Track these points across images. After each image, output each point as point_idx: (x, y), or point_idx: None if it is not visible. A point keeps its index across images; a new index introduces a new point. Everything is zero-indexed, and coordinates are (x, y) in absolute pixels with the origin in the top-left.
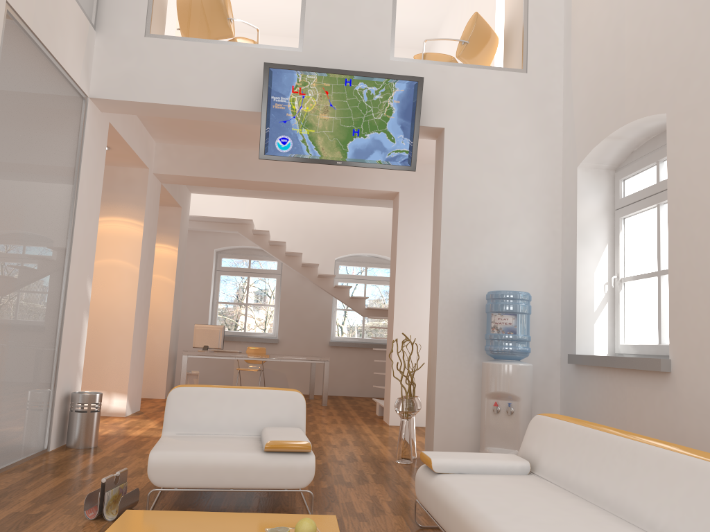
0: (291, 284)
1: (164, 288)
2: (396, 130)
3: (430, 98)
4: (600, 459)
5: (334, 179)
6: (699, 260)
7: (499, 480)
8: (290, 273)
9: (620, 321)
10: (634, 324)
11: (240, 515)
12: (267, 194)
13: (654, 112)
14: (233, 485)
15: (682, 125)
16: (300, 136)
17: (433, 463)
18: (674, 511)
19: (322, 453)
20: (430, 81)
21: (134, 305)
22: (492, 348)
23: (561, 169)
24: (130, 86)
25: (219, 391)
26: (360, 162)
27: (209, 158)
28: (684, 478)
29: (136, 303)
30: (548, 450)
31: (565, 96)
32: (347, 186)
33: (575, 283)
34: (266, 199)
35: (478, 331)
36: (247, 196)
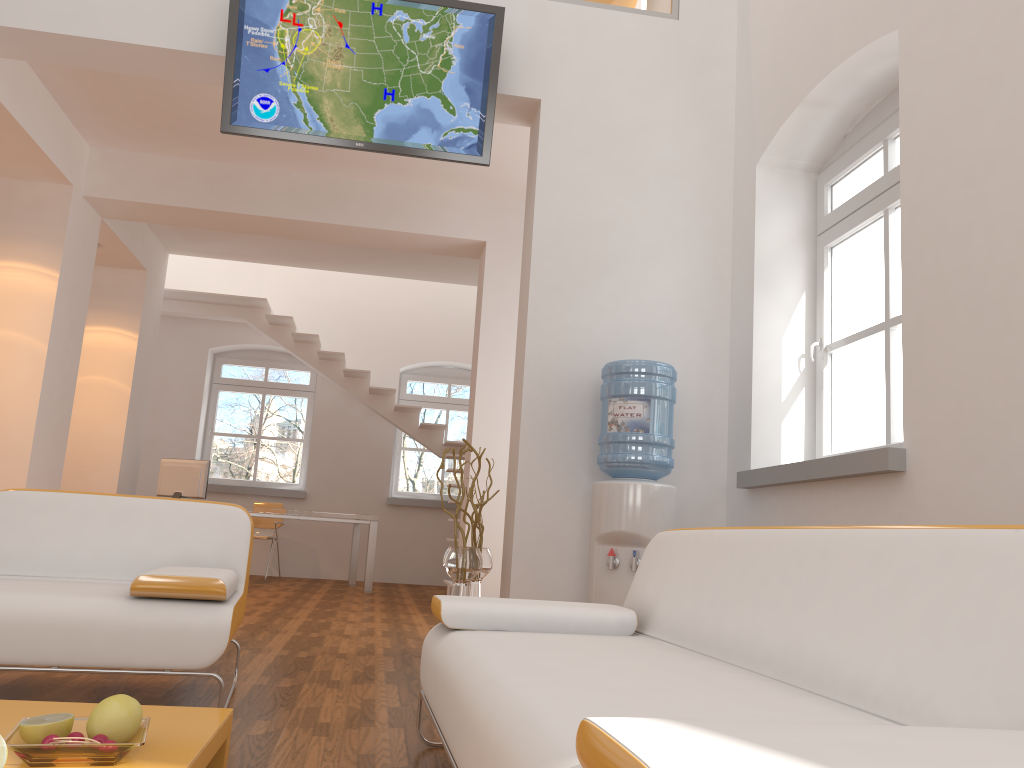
0: (330, 406)
1: (113, 398)
2: (458, 94)
3: (518, 50)
4: (761, 580)
5: (382, 218)
6: (956, 261)
7: (568, 639)
8: (328, 390)
9: (824, 416)
10: (848, 425)
11: (22, 704)
12: (289, 258)
13: (878, 35)
14: (57, 660)
15: (925, 39)
16: (293, 96)
17: (443, 610)
18: (907, 650)
19: (318, 644)
20: (519, 23)
21: (36, 408)
22: (609, 458)
23: (733, 175)
24: (2, 1)
25: (85, 501)
26: (396, 145)
27: (177, 175)
28: (929, 575)
29: (40, 405)
30: (670, 587)
31: (739, 59)
32: (403, 229)
33: (750, 355)
34: (295, 273)
35: (590, 435)
36: (259, 261)
